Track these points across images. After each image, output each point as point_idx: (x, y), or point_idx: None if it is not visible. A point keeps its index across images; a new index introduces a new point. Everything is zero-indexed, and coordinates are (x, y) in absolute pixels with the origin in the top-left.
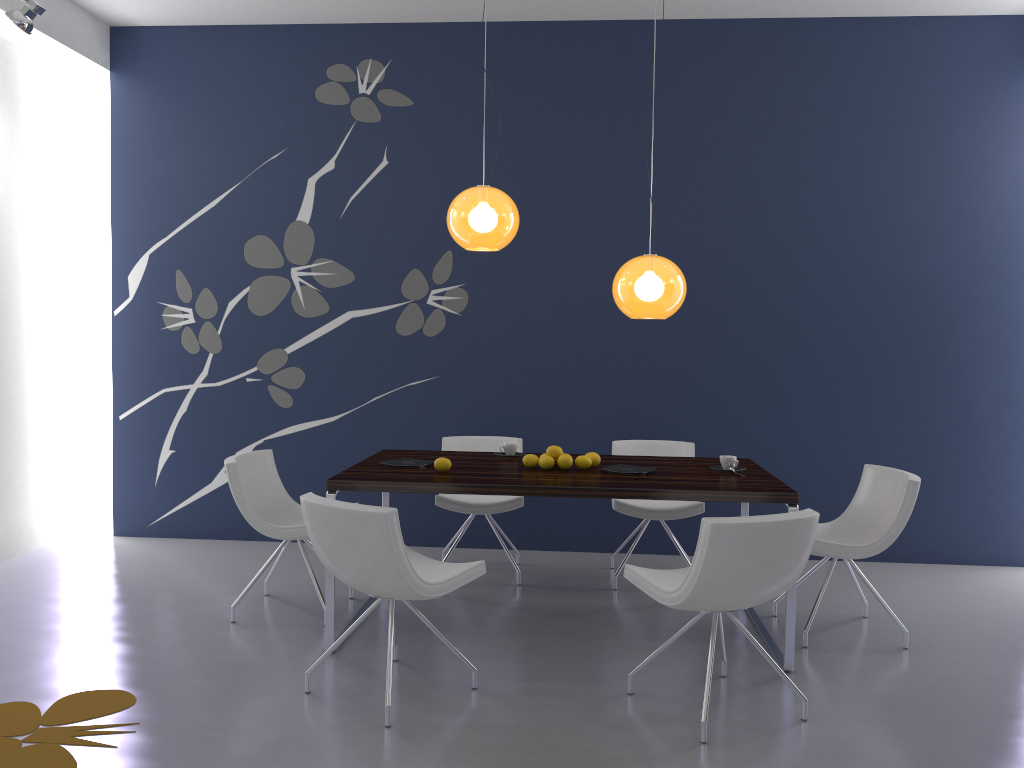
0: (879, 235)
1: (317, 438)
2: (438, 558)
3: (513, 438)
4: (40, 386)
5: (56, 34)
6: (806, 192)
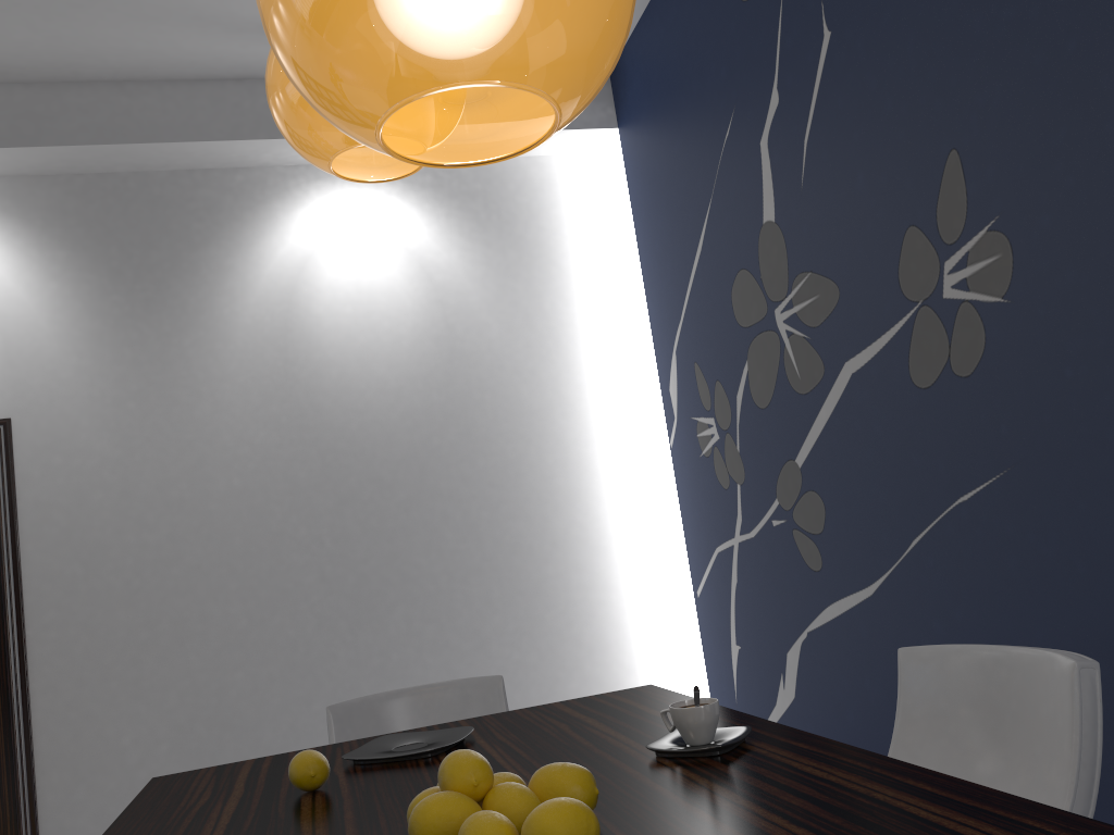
0: None
1: (859, 631)
2: None
3: (1061, 658)
4: (599, 558)
5: None
6: None
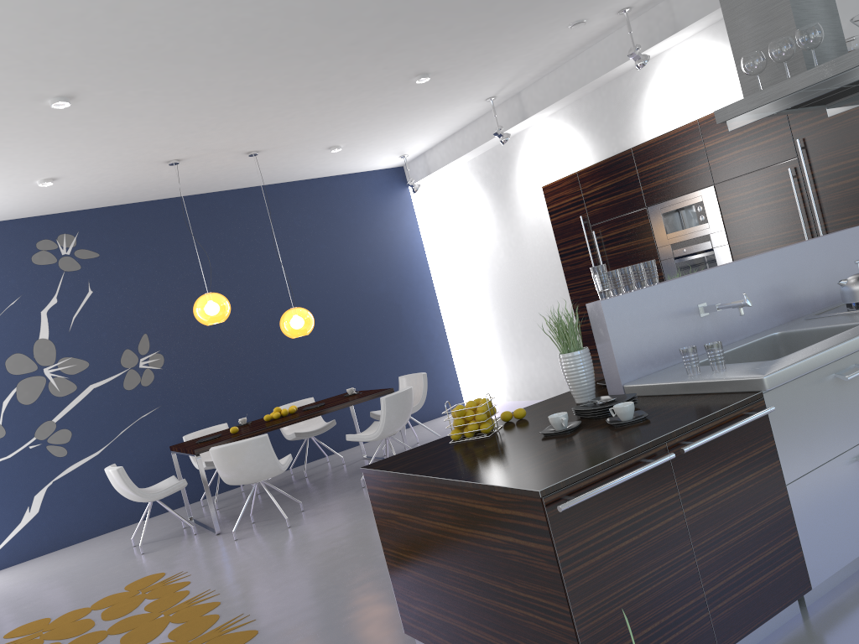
0: (358, 277)
1: (90, 468)
2: (196, 507)
3: (222, 424)
4: None
5: None
6: (321, 263)
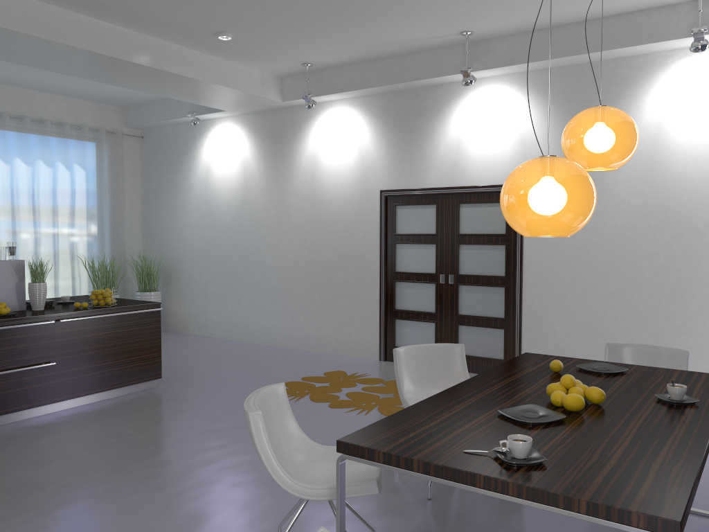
0: None
1: None
2: None
3: None
4: None
5: None
6: None
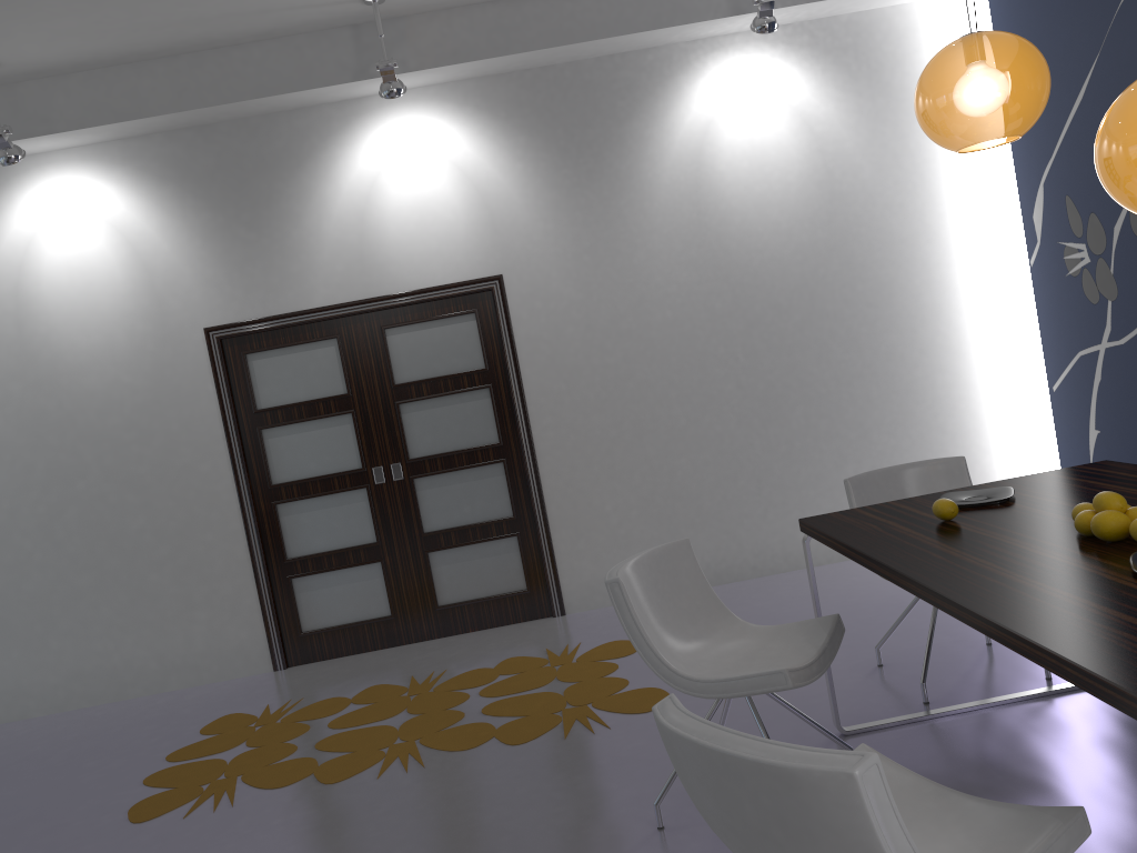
0: None
1: None
2: None
3: None
4: (959, 361)
5: None
6: None
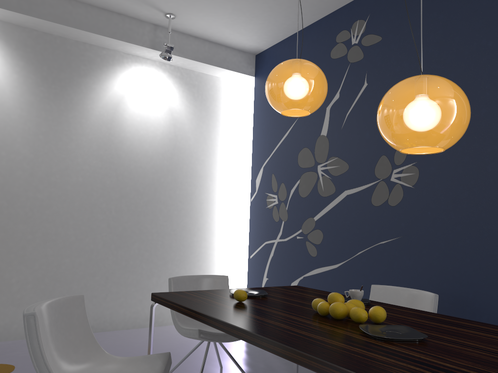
0: None
1: (328, 279)
2: None
3: (428, 292)
4: (213, 237)
5: (213, 63)
6: None
